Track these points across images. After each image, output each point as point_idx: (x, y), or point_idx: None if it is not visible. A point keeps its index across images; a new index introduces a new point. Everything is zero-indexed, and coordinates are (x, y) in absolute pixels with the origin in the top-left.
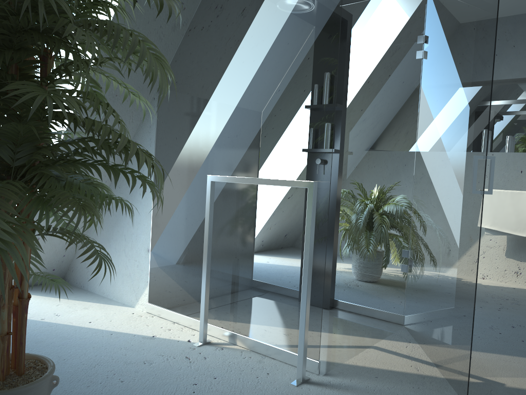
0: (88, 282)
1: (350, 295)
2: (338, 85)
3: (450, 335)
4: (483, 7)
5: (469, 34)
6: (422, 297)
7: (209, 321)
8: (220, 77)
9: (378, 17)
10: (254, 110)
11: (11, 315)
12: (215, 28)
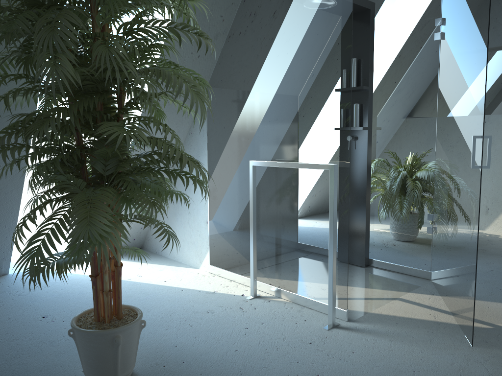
0: (162, 248)
1: (383, 255)
2: (364, 69)
3: (461, 288)
4: (480, 1)
5: (471, 24)
6: (443, 256)
7: (259, 279)
8: (256, 77)
9: (398, 4)
10: (284, 104)
11: (111, 278)
12: (250, 35)
